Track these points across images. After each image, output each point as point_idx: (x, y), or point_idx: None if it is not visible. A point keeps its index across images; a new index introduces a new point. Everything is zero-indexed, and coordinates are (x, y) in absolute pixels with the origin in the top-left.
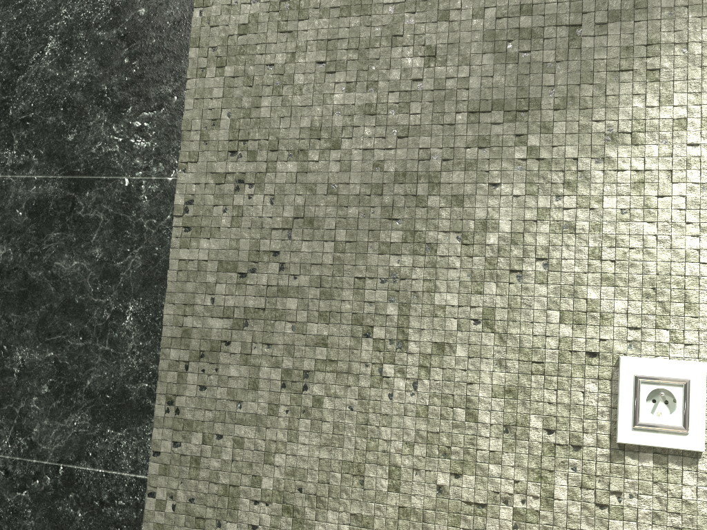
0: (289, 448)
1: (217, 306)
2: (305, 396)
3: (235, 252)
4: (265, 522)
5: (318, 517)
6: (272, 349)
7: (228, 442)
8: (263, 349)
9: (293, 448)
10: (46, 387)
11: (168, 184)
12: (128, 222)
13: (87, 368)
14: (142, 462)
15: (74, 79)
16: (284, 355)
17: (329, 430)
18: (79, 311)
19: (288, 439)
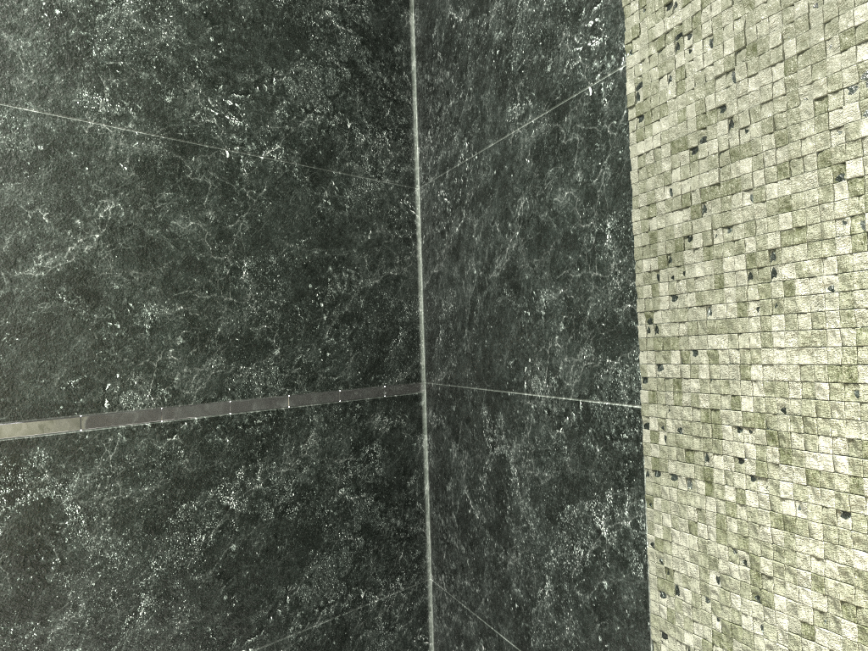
0: (764, 356)
1: (675, 197)
2: (774, 284)
3: (683, 125)
4: (750, 453)
5: (807, 446)
6: (732, 232)
7: (704, 357)
8: (724, 235)
9: (768, 356)
10: (562, 324)
11: (620, 76)
12: (596, 134)
13: (585, 298)
14: (635, 390)
15: (544, 8)
16: (746, 236)
17: (807, 325)
18: (574, 242)
19: (762, 344)
